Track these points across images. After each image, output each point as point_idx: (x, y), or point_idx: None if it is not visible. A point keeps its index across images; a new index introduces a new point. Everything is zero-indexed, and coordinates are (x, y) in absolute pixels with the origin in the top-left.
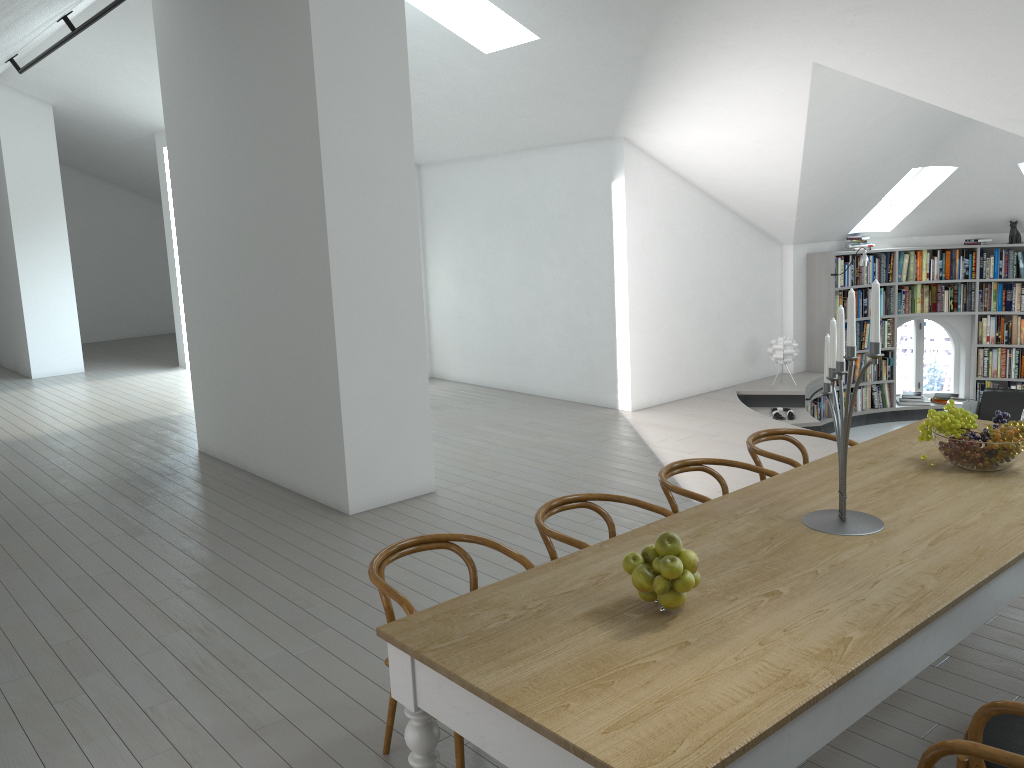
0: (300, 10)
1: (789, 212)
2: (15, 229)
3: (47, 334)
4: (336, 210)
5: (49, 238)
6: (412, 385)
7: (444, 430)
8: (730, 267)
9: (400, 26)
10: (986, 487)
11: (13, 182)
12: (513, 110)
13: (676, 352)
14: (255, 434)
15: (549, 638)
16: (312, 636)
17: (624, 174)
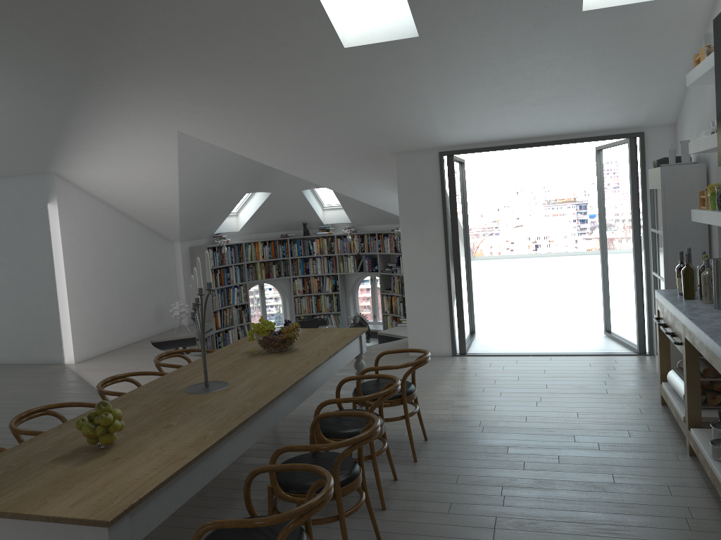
0: None
1: (175, 221)
2: None
3: None
4: None
5: None
6: None
7: None
8: (139, 258)
9: None
10: (281, 358)
11: None
12: None
13: (106, 318)
14: None
15: (30, 476)
16: None
17: (57, 198)
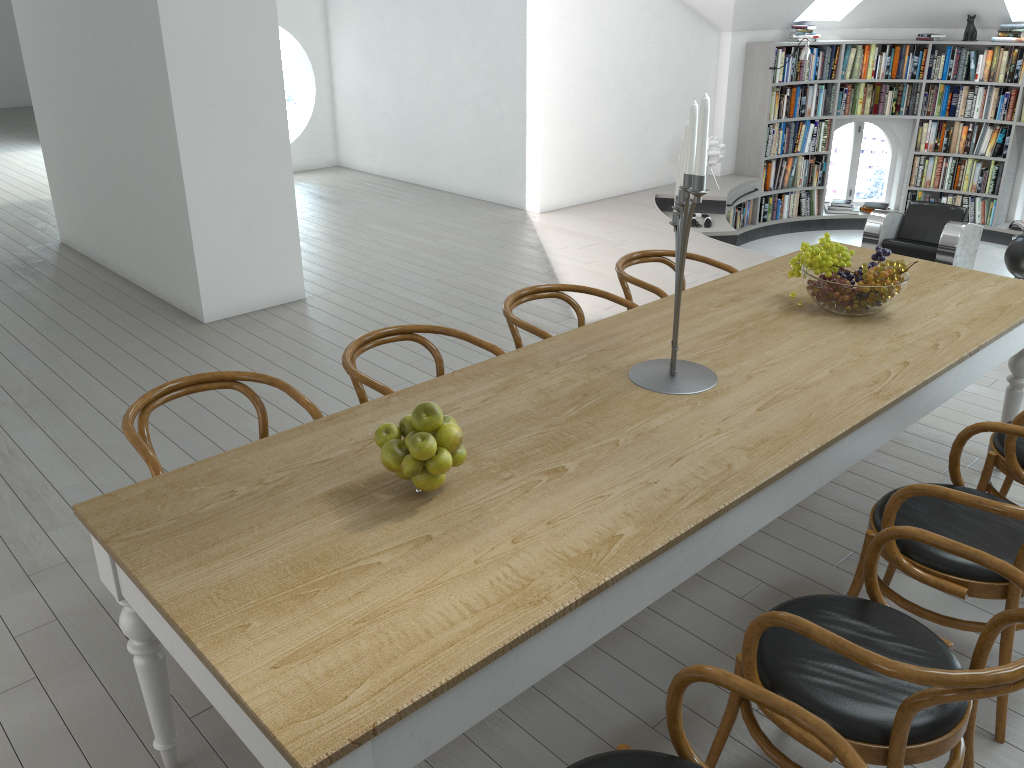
0: None
1: None
2: None
3: None
4: None
5: None
6: (274, 181)
7: (334, 228)
8: (659, 55)
9: None
10: (847, 336)
11: None
12: None
13: (592, 150)
14: (110, 228)
15: (270, 526)
16: (124, 465)
17: None
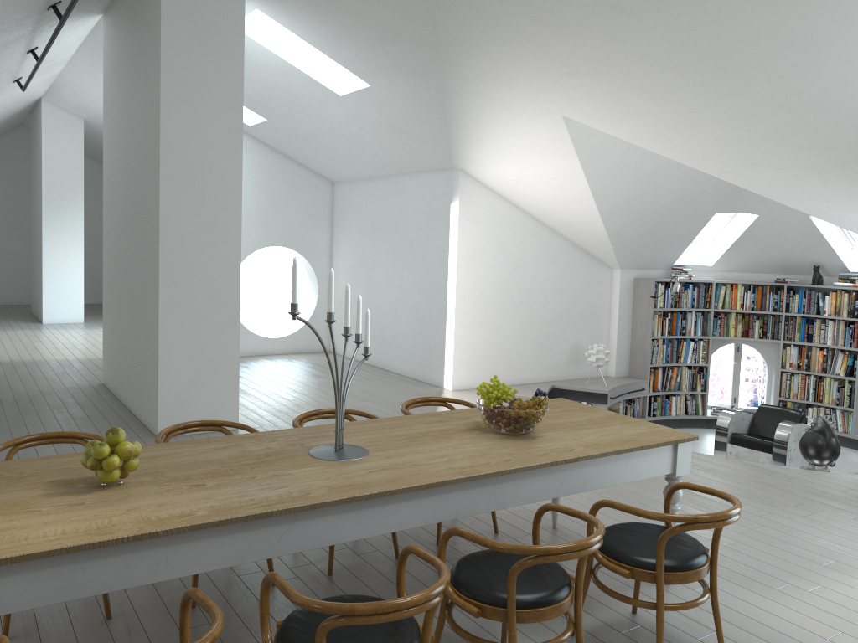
0: (157, 52)
1: (604, 240)
2: (44, 209)
3: (58, 290)
4: (169, 201)
5: (69, 218)
6: (224, 342)
7: (294, 388)
8: (558, 282)
9: (239, 69)
10: (490, 444)
11: (47, 174)
12: (377, 142)
13: (500, 347)
14: (125, 371)
15: (1, 490)
16: None
17: (459, 198)
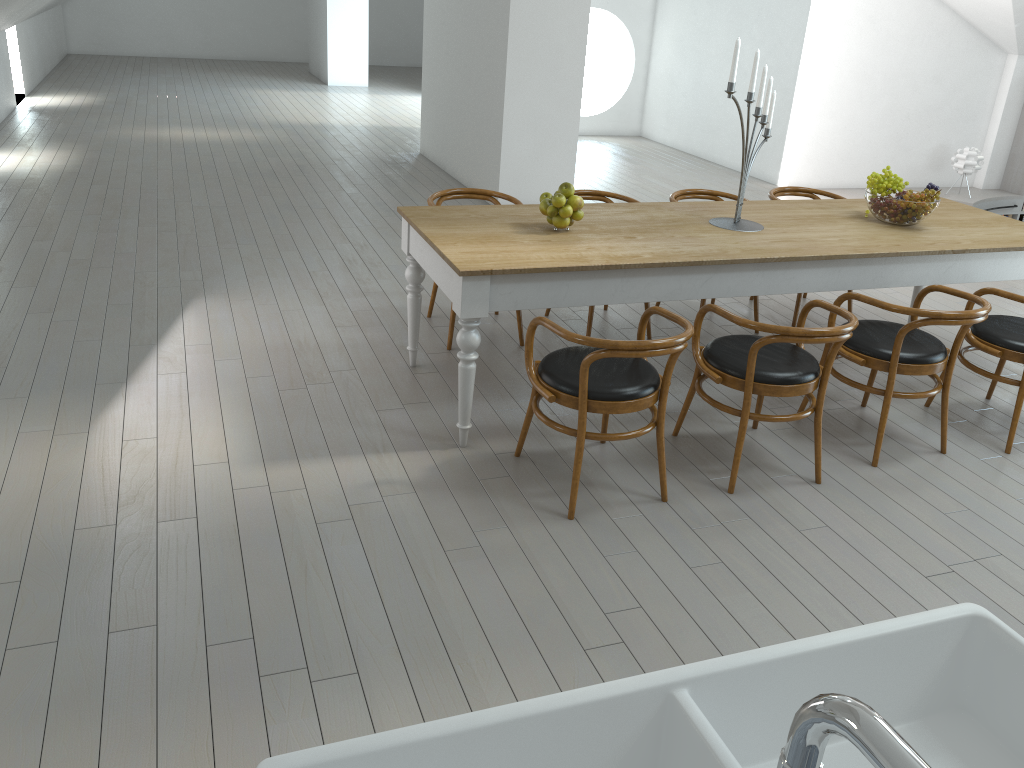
0: None
1: (1006, 17)
2: None
3: (343, 49)
4: None
5: None
6: (565, 117)
7: (614, 173)
8: (934, 68)
9: None
10: (876, 231)
11: None
12: None
13: (849, 143)
14: (453, 142)
15: (479, 226)
16: None
17: None
